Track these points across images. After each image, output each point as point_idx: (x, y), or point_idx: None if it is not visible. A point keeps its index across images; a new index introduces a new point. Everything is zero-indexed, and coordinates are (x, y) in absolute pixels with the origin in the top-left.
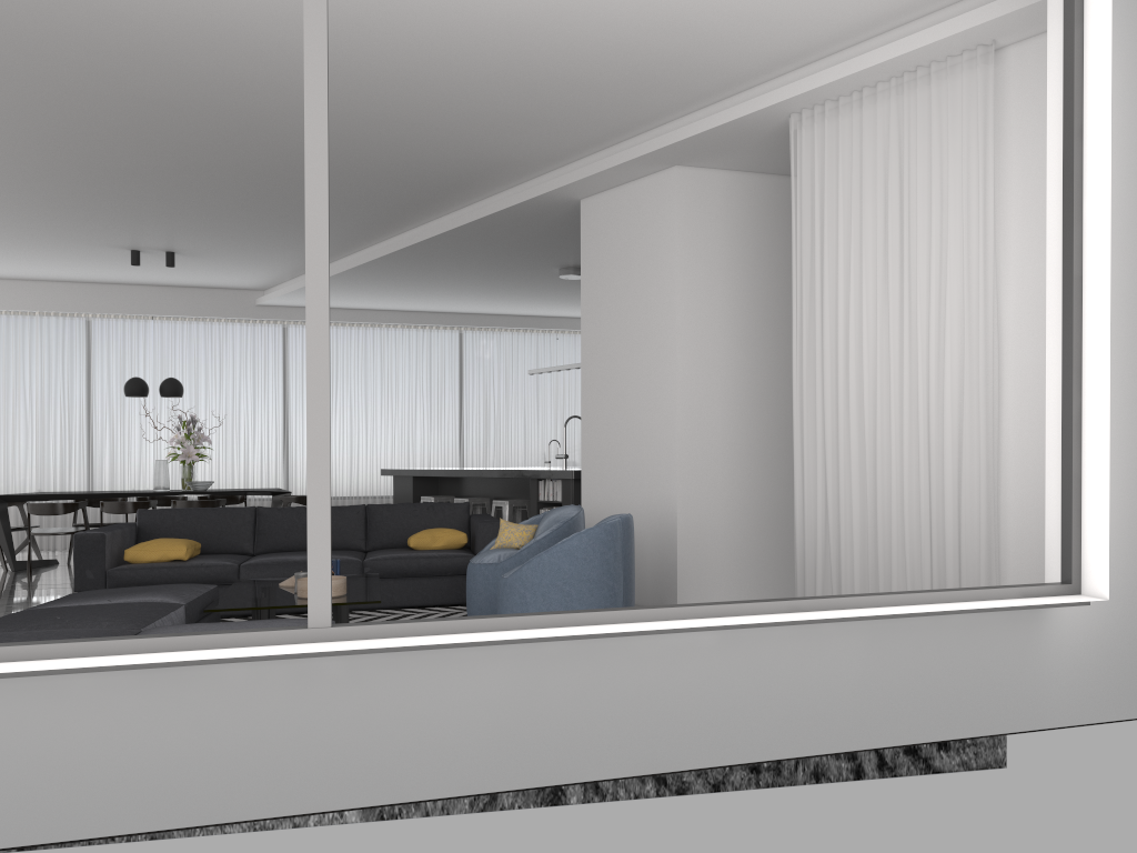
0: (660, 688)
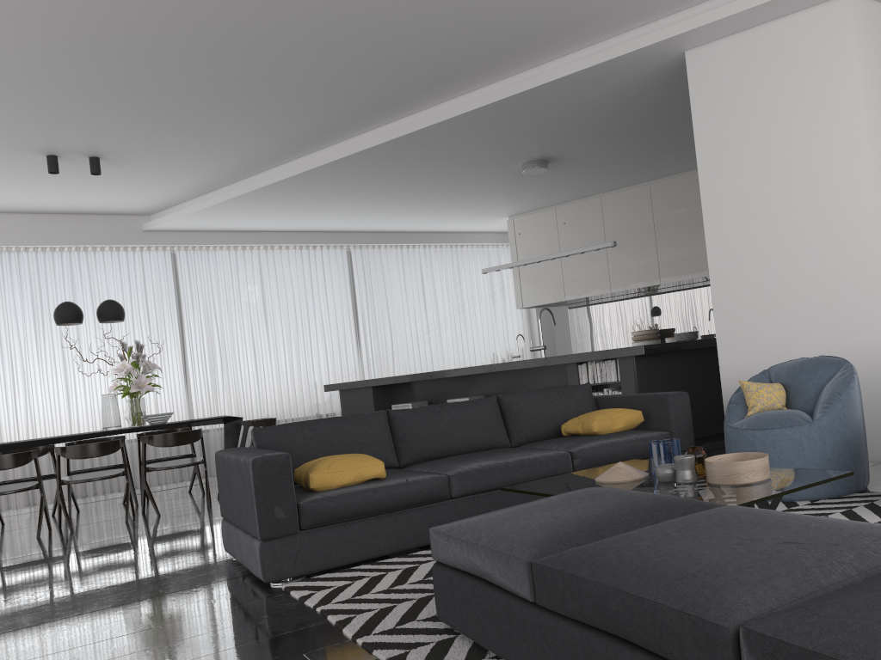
0: None
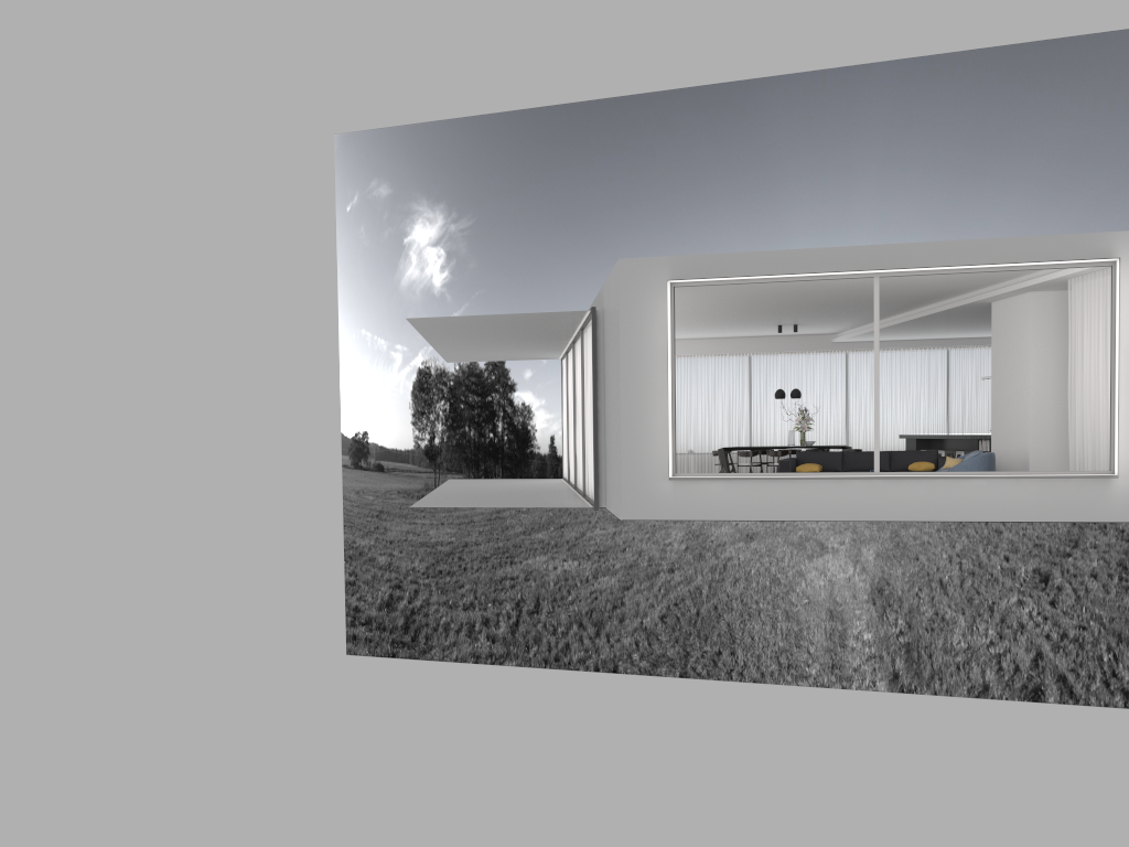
0: (968, 496)
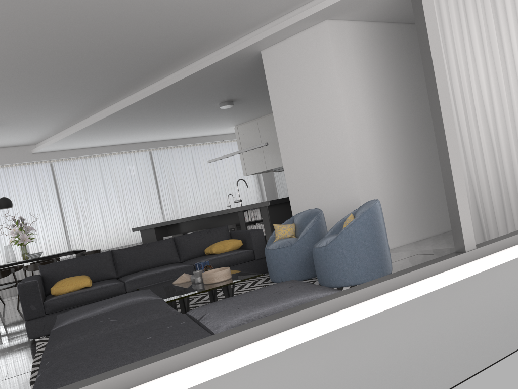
0: None
